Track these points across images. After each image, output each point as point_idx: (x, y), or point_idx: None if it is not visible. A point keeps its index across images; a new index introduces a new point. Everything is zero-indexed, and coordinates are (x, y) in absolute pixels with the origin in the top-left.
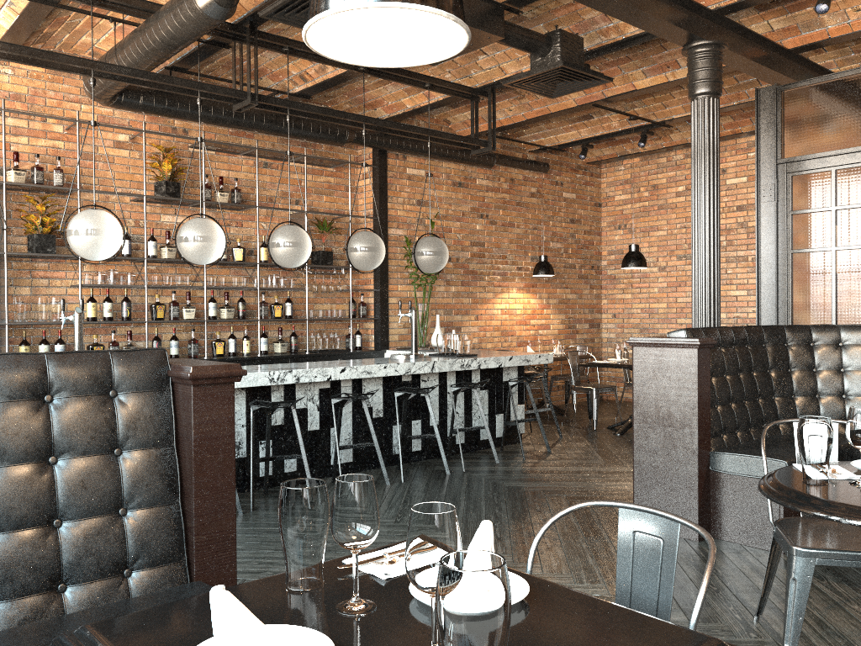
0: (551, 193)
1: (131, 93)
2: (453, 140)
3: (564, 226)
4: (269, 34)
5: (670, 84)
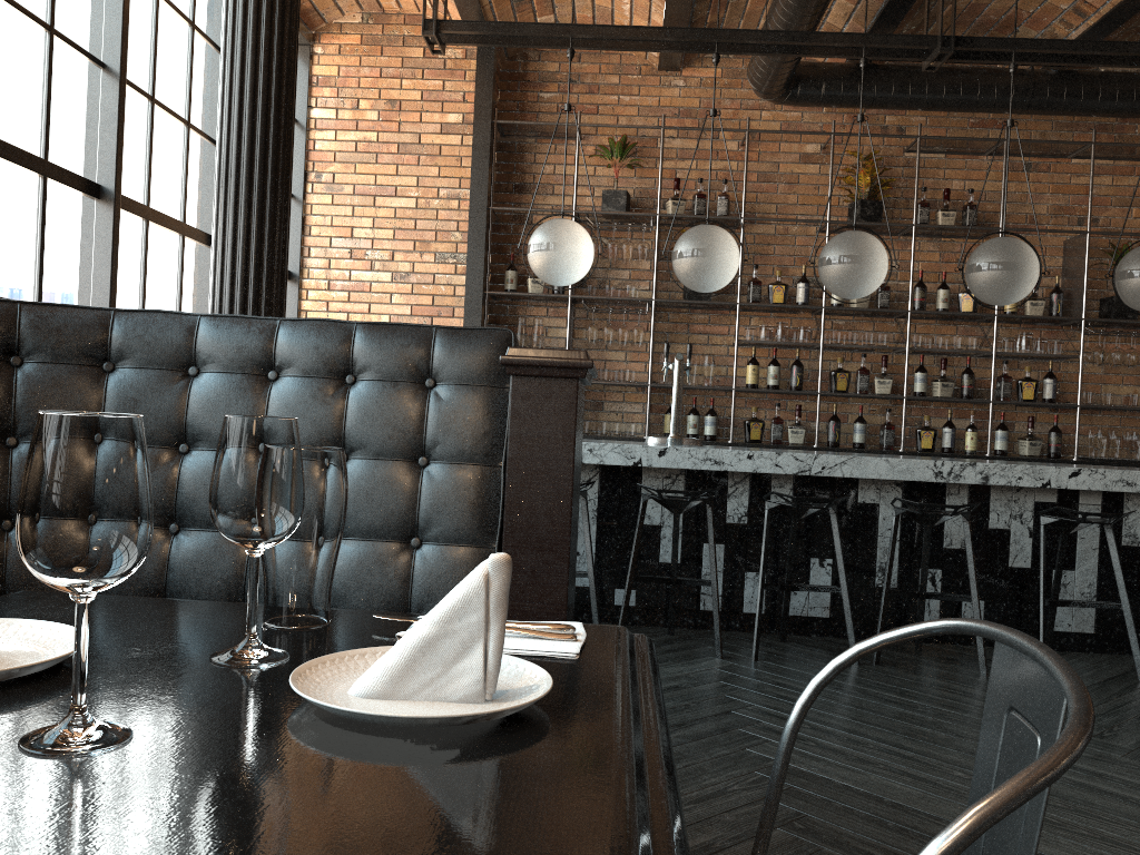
0: None
1: (809, 81)
2: None
3: None
4: None
5: None
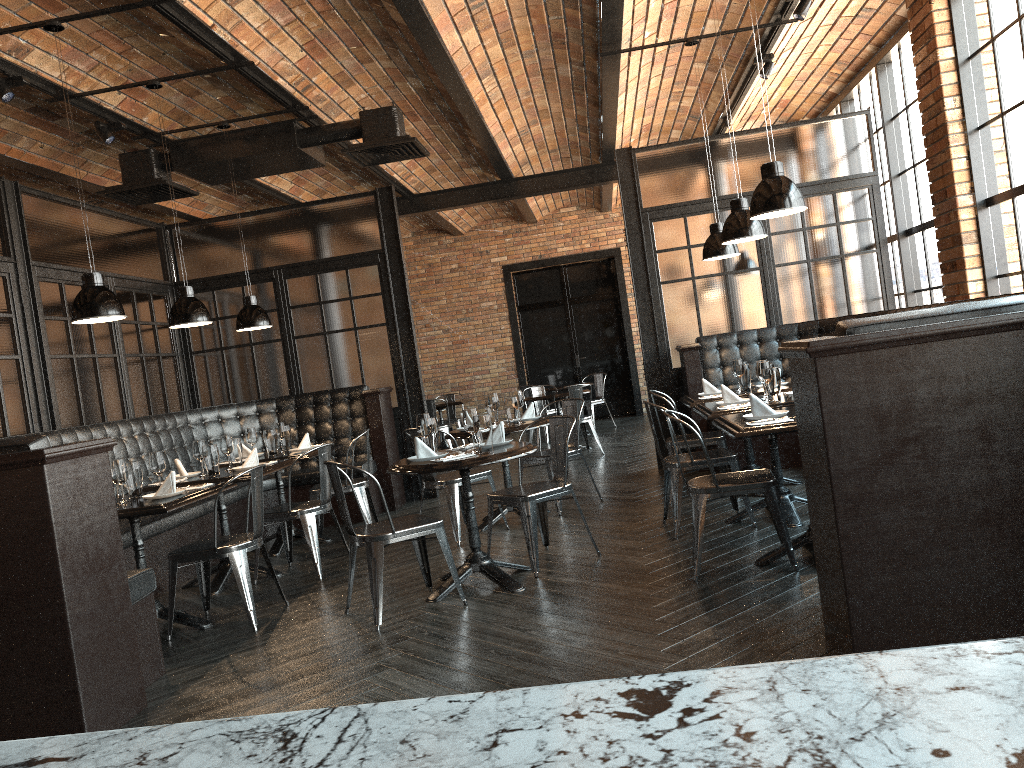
0: None
1: None
2: None
3: None
4: None
5: None
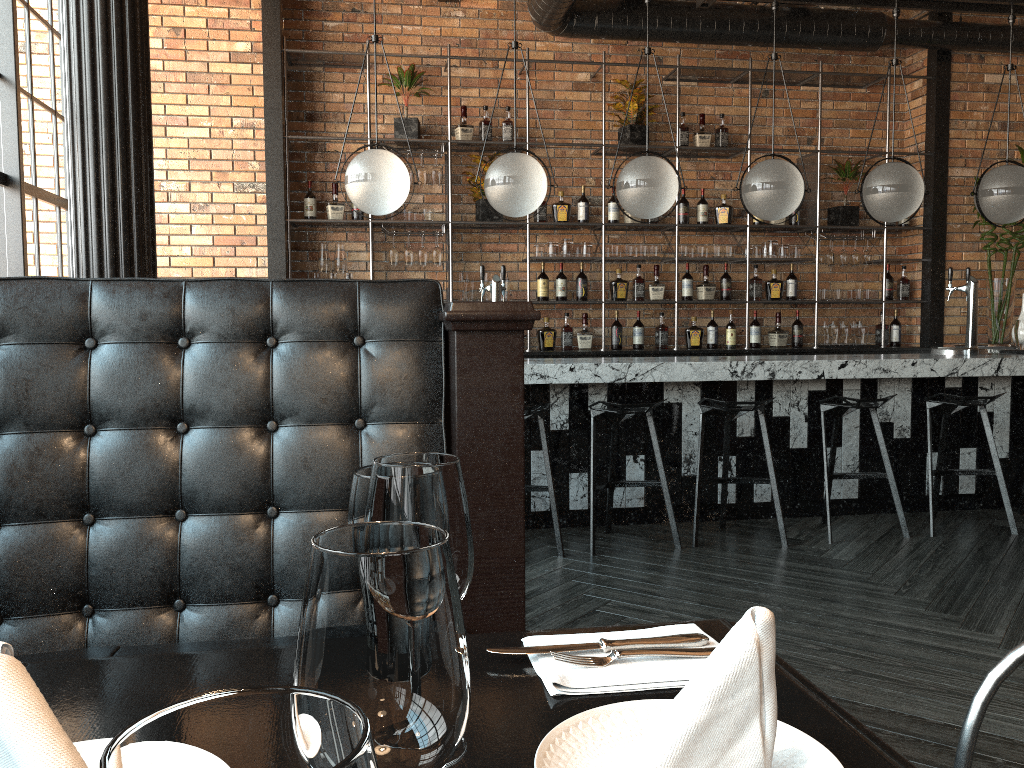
0: None
1: (584, 15)
2: None
3: None
4: None
5: None
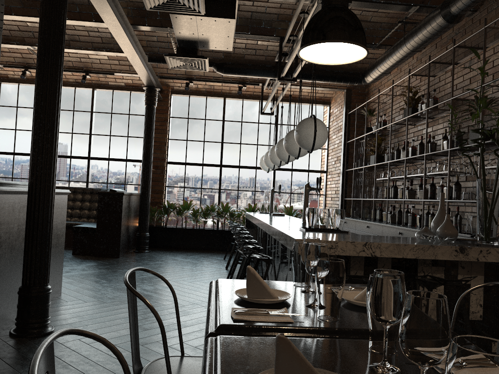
0: None
1: (366, 73)
2: None
3: None
4: (285, 38)
5: None
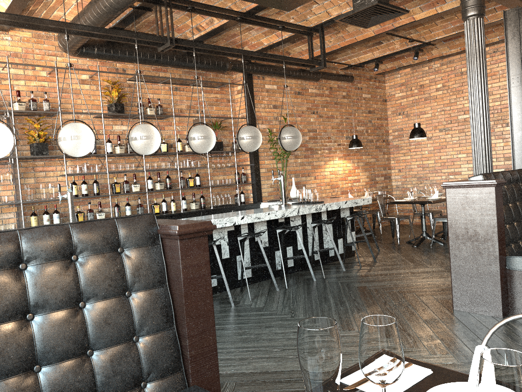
0: (355, 95)
1: (89, 46)
2: (299, 62)
3: (365, 116)
4: None
5: (438, 15)
